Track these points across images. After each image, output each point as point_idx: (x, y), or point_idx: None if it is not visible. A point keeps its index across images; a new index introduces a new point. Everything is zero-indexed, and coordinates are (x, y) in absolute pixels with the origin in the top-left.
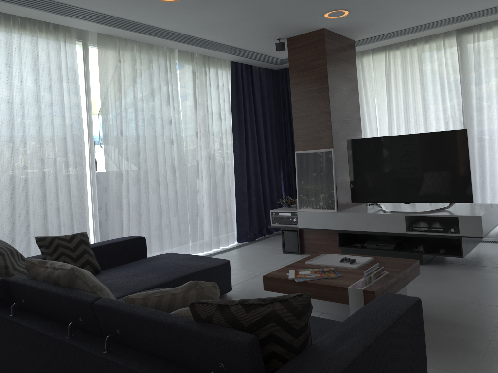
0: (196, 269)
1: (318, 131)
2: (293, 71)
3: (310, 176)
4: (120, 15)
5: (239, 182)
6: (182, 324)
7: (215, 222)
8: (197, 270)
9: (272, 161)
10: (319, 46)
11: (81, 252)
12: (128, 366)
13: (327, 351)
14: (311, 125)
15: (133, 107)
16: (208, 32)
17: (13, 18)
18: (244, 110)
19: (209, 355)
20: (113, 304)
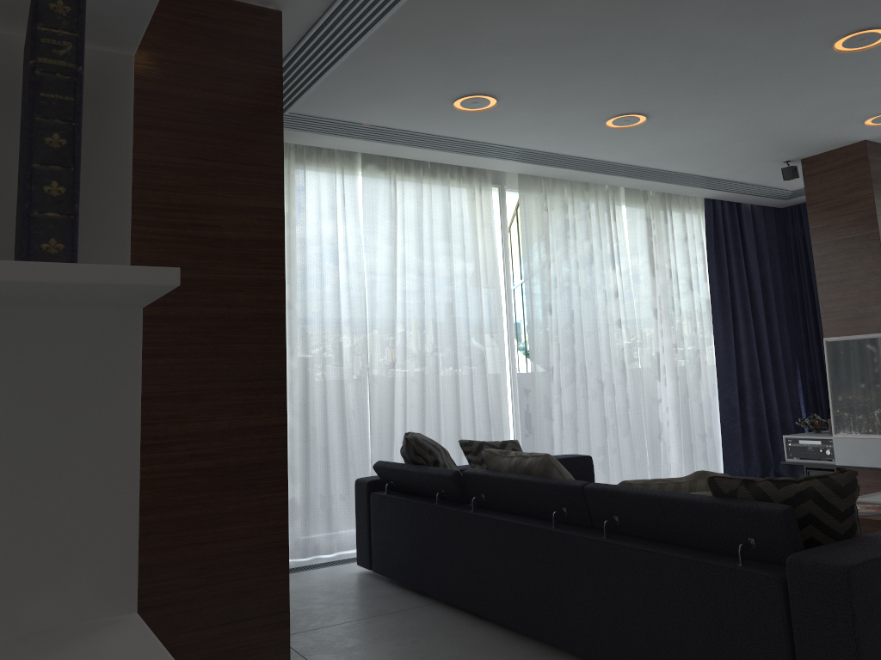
0: None
1: (864, 304)
2: (815, 209)
3: (853, 378)
4: (554, 150)
5: (725, 391)
6: (700, 499)
7: (688, 452)
8: None
9: (781, 359)
10: (858, 169)
11: None
12: (637, 546)
13: (880, 538)
14: (850, 295)
15: (565, 272)
16: (674, 161)
17: (423, 164)
18: (729, 275)
19: (736, 530)
20: (608, 486)
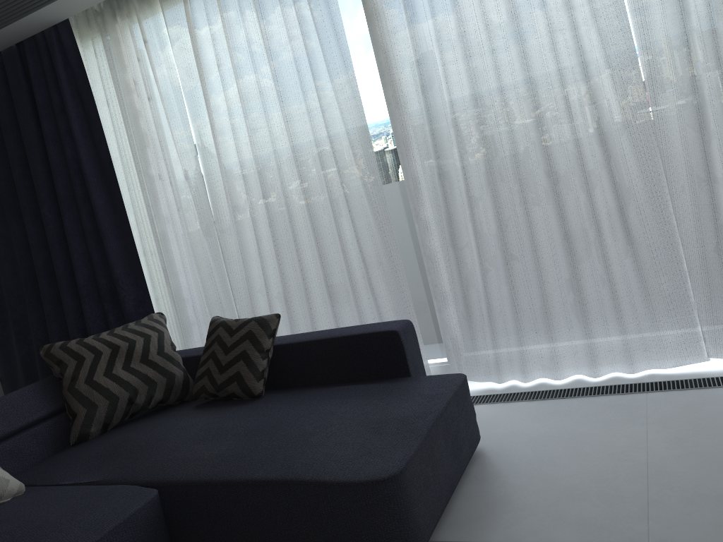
0: (279, 472)
1: None
2: None
3: None
4: None
5: None
6: None
7: None
8: (269, 477)
9: None
10: None
11: (236, 356)
12: None
13: None
14: None
15: (452, 10)
16: None
17: None
18: None
19: None
20: None
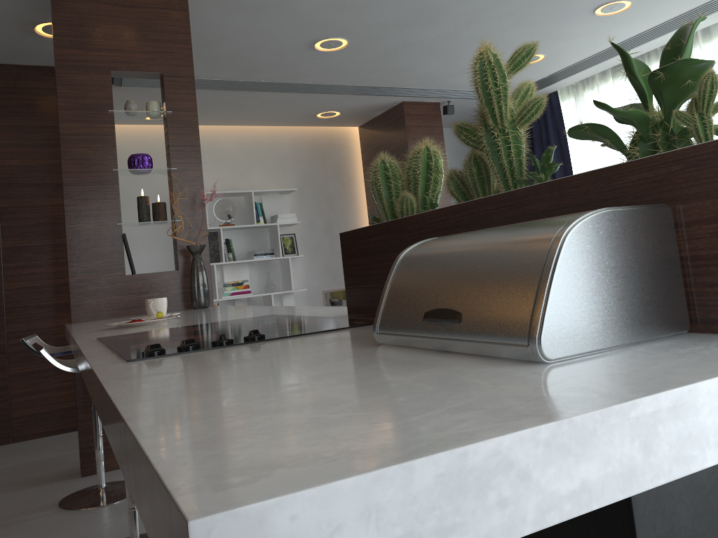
0: None
1: None
2: None
3: None
4: (670, 17)
5: None
6: None
7: None
8: None
9: None
10: None
11: None
12: None
13: None
14: None
15: None
16: None
17: (657, 51)
18: None
19: None
20: None
